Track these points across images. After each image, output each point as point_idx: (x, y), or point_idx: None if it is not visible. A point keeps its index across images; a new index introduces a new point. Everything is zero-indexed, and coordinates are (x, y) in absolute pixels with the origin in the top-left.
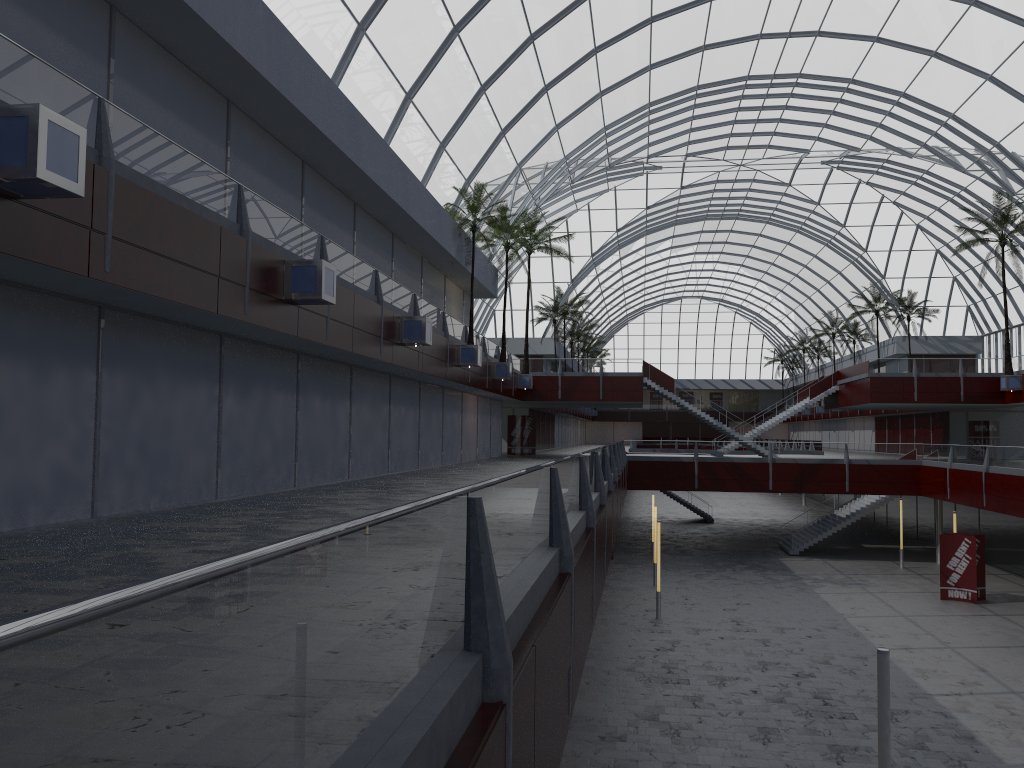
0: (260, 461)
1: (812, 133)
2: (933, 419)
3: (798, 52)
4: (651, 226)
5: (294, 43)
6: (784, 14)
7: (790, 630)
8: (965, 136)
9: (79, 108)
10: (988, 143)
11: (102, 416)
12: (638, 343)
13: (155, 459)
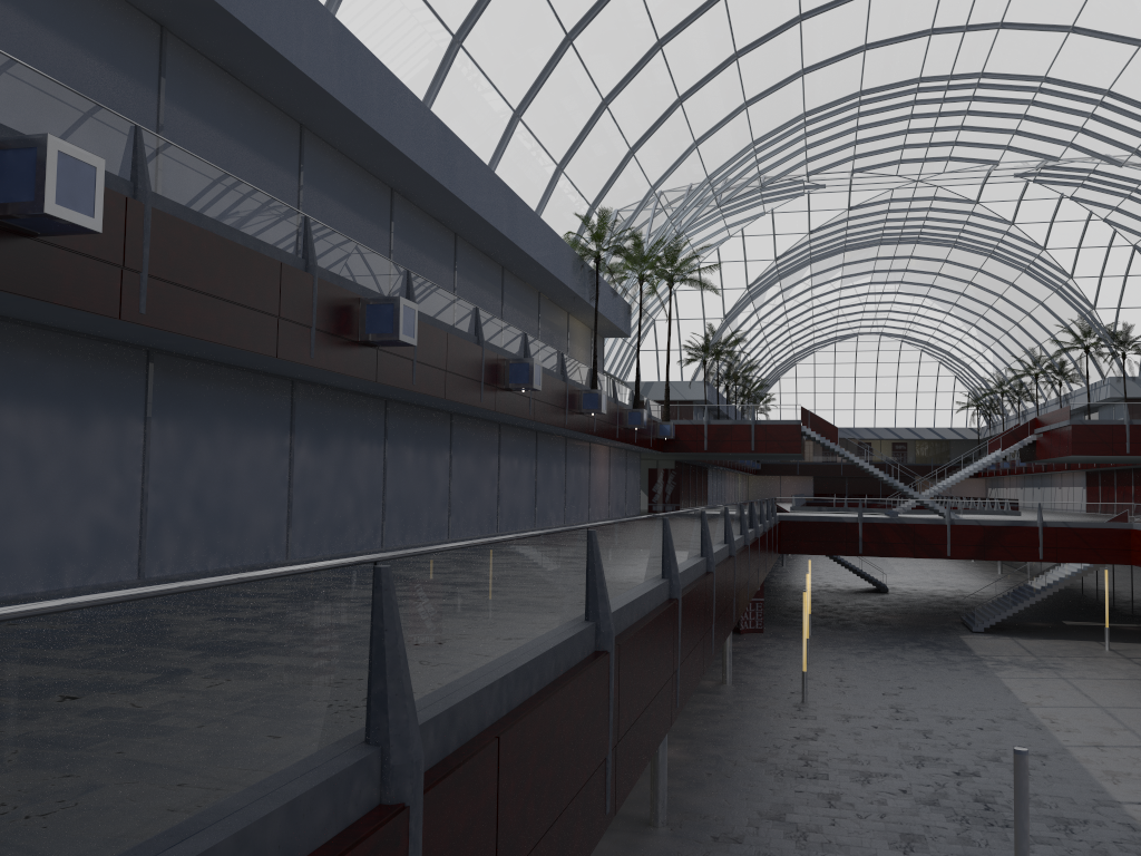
0: (340, 518)
1: (1000, 141)
2: None
3: (978, 48)
4: (816, 253)
5: (372, 59)
6: (959, 4)
7: (959, 720)
8: None
9: (112, 137)
10: None
11: (151, 469)
12: (808, 386)
13: (214, 516)
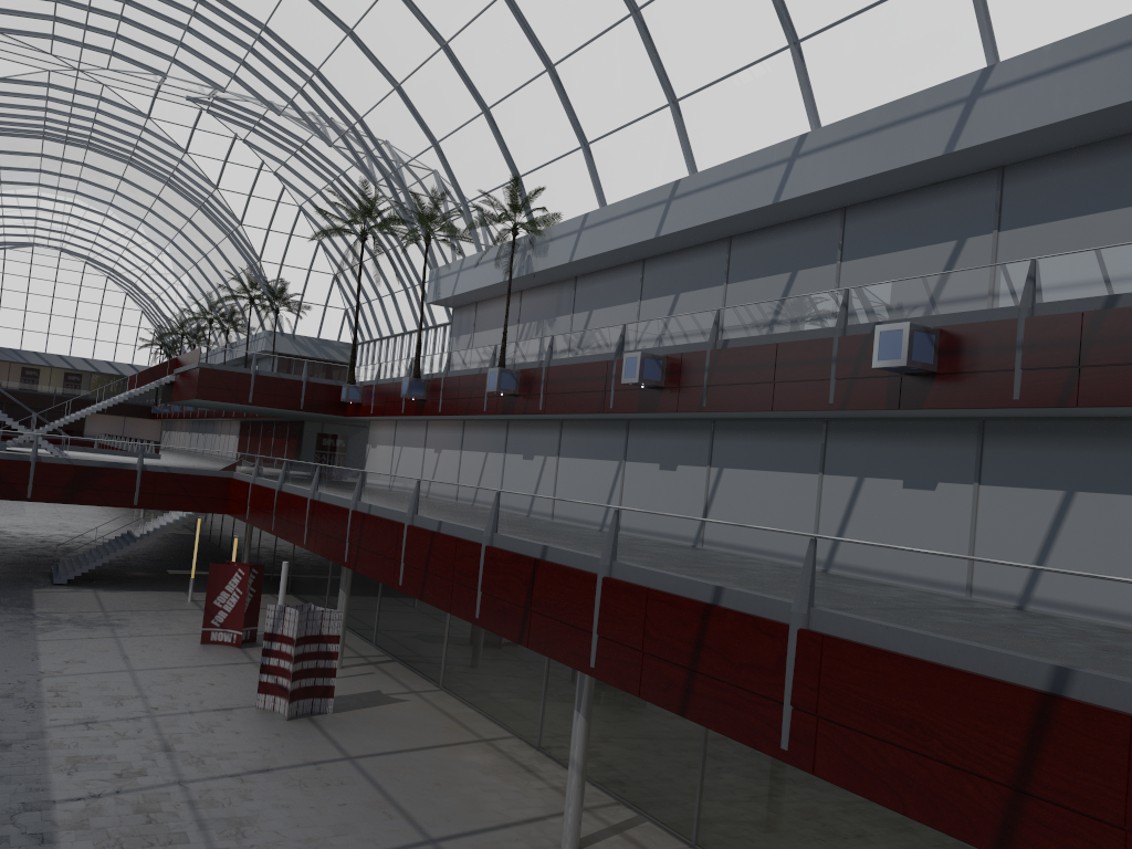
0: None
1: (167, 50)
2: (291, 428)
3: None
4: None
5: None
6: None
7: None
8: (331, 101)
9: None
10: (352, 116)
11: None
12: None
13: None
